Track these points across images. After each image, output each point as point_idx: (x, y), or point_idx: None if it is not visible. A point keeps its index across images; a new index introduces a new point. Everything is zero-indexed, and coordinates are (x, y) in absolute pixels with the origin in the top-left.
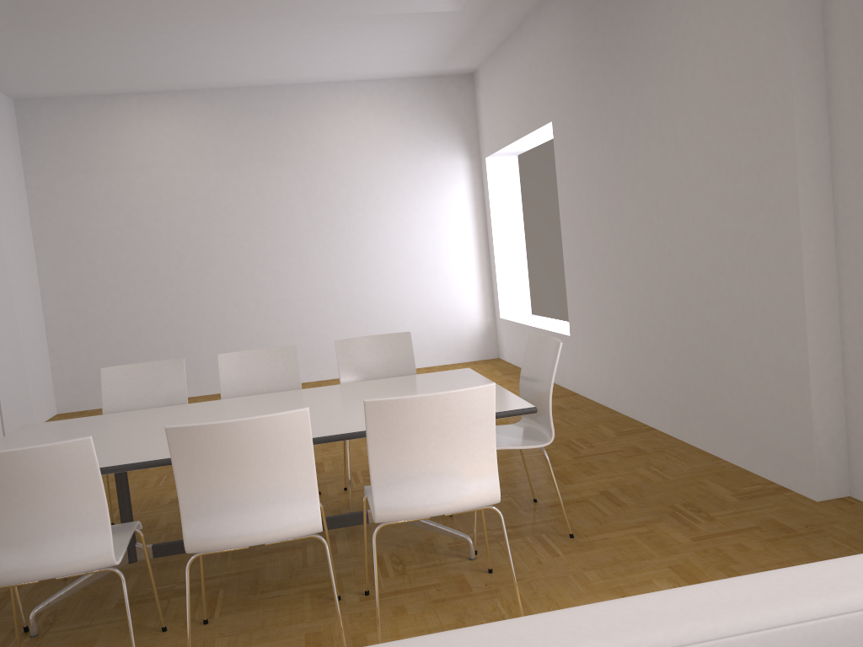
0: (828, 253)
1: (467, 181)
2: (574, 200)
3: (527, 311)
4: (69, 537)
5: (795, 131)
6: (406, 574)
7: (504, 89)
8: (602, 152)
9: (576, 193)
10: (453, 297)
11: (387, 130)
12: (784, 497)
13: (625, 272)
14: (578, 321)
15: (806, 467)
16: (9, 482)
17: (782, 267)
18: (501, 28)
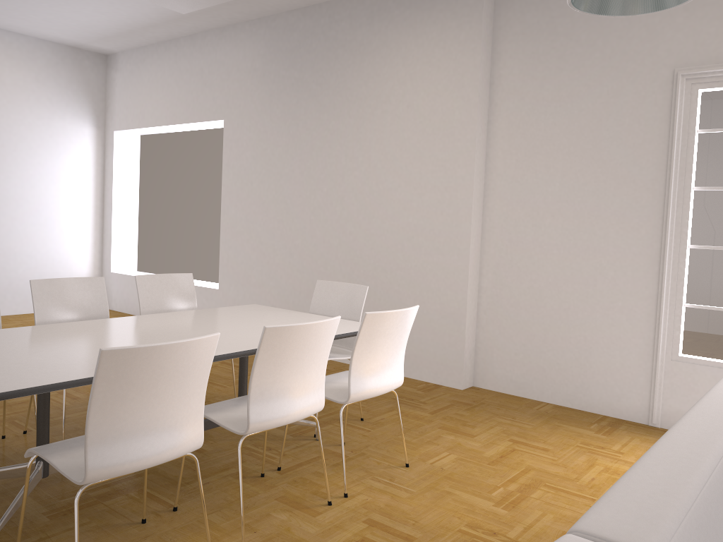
0: (478, 245)
1: (91, 147)
2: (243, 184)
3: (134, 268)
4: (180, 424)
5: (474, 173)
6: (287, 455)
7: (157, 80)
8: (286, 154)
9: (247, 179)
10: (67, 250)
11: (21, 83)
12: (444, 389)
13: (299, 243)
14: (232, 277)
15: (456, 370)
16: (158, 373)
17: (453, 250)
18: (176, 32)
